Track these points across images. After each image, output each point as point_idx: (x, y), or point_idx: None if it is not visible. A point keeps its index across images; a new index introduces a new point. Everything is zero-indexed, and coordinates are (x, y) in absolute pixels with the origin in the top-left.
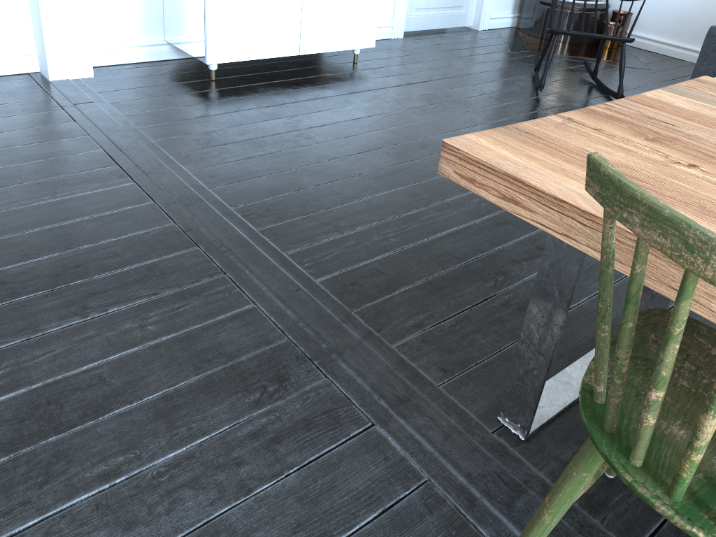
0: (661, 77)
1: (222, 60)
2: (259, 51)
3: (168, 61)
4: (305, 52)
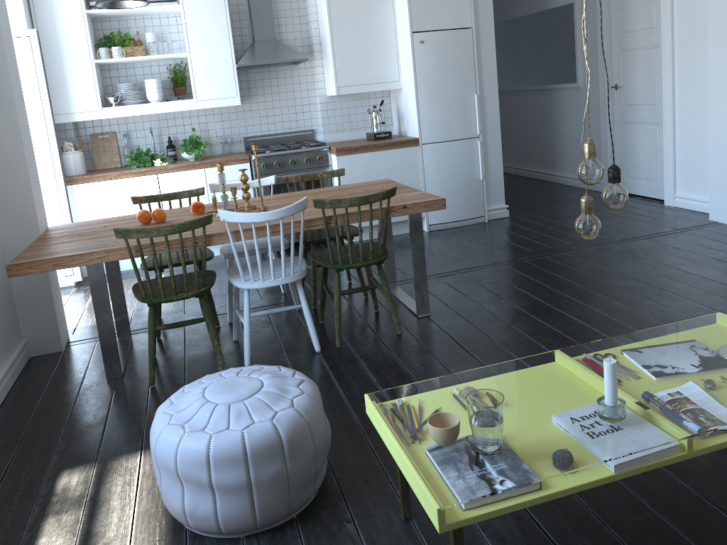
0: None
1: None
2: None
3: None
4: None
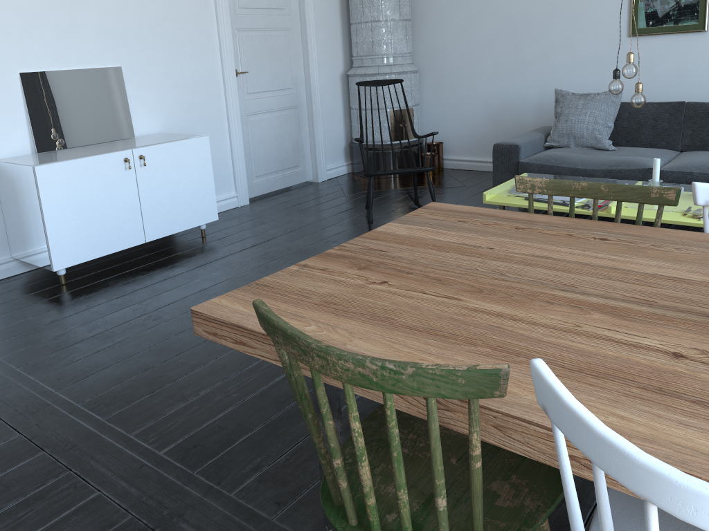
0: (474, 190)
1: (68, 264)
2: (105, 247)
3: (17, 275)
4: (152, 238)
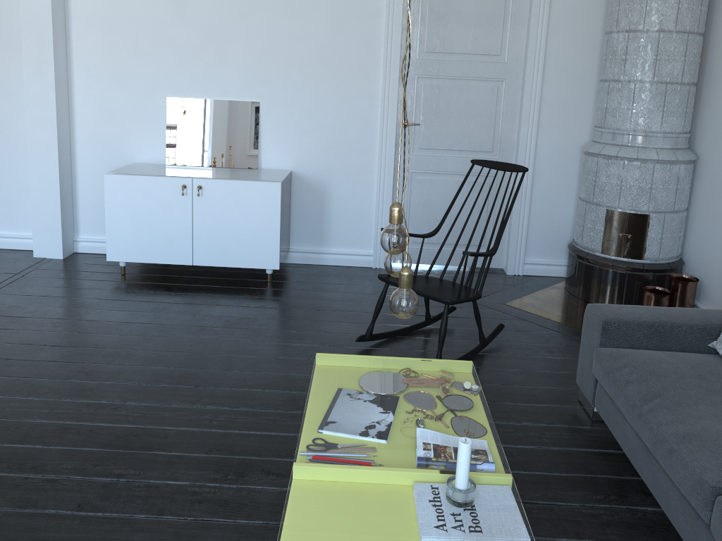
0: None
1: (119, 259)
2: (153, 256)
3: None
4: (199, 263)
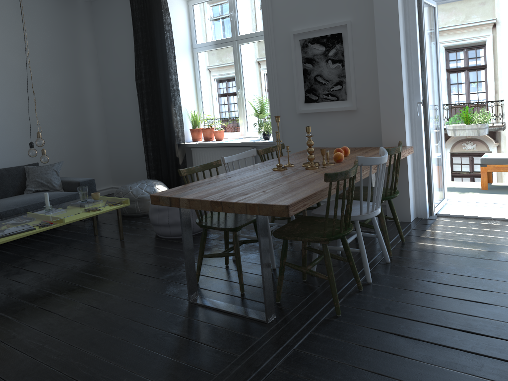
0: None
1: None
2: None
3: None
4: None
